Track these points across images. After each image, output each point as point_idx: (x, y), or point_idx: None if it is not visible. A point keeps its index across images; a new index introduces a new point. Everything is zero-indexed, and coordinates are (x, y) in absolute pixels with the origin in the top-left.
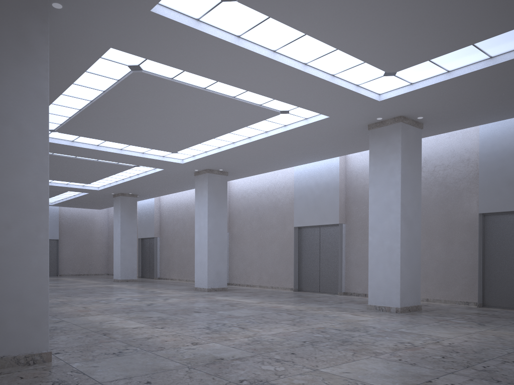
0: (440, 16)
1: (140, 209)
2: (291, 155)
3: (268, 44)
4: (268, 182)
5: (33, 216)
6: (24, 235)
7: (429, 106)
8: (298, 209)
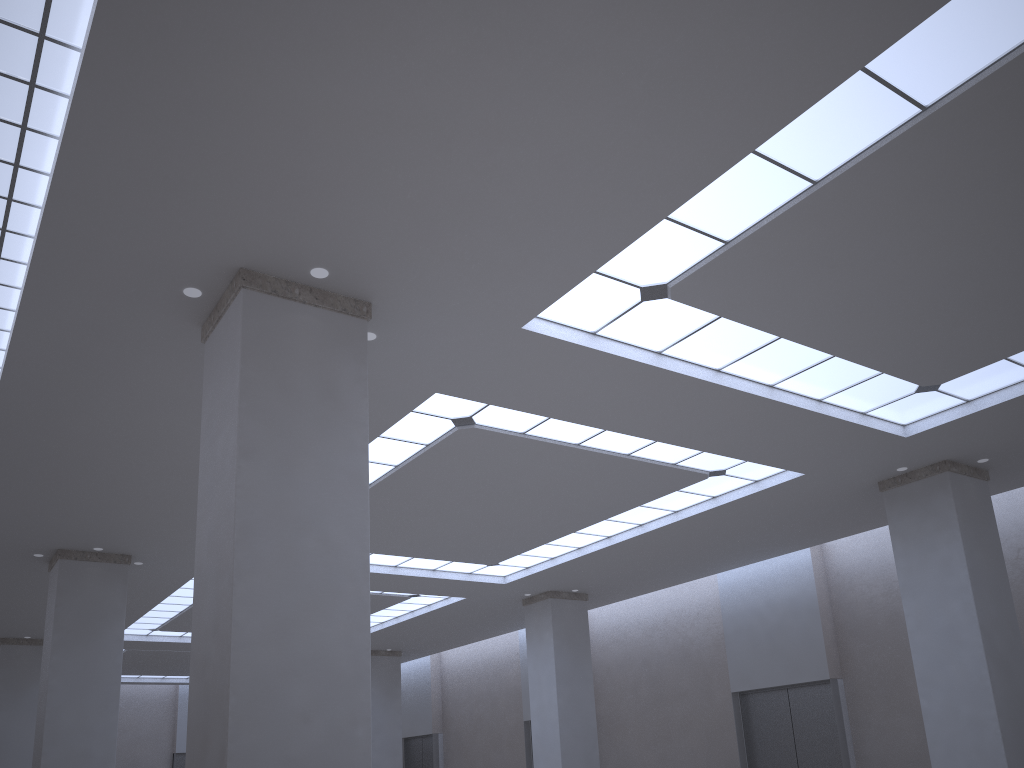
0: None
1: (402, 679)
2: (717, 552)
3: (709, 360)
4: (665, 606)
5: (346, 695)
6: (332, 733)
7: (1003, 437)
8: (737, 656)
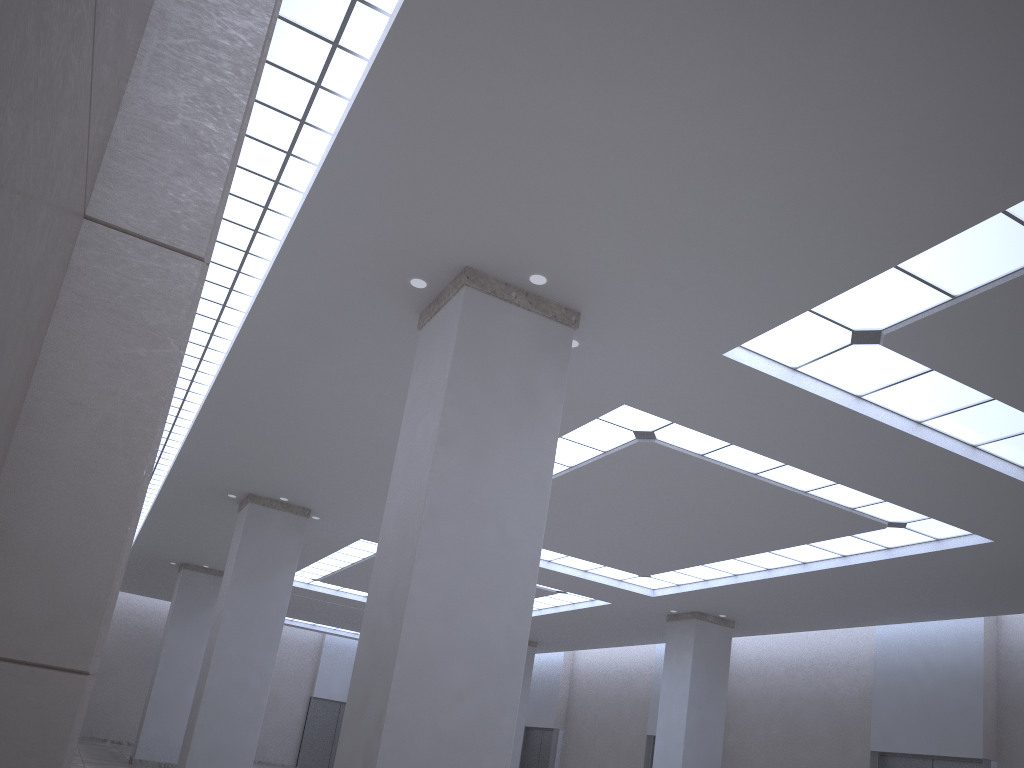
0: None
1: (533, 669)
2: (881, 604)
3: (911, 411)
4: (813, 649)
5: (499, 683)
6: (480, 715)
7: None
8: (883, 715)
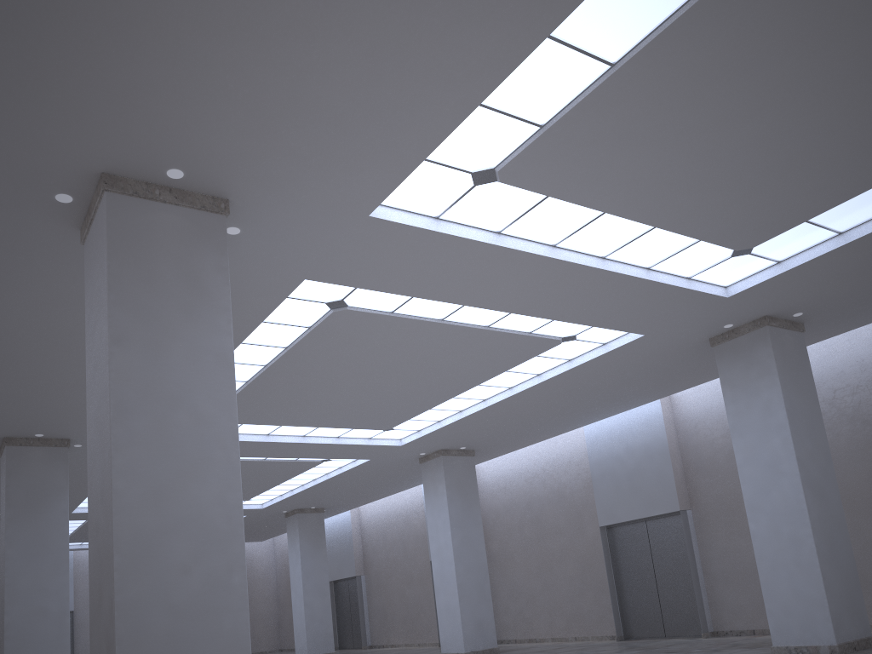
0: (821, 151)
1: (328, 531)
2: (580, 407)
3: (545, 237)
4: (542, 457)
5: (222, 548)
6: (210, 581)
7: (812, 292)
8: (603, 496)
